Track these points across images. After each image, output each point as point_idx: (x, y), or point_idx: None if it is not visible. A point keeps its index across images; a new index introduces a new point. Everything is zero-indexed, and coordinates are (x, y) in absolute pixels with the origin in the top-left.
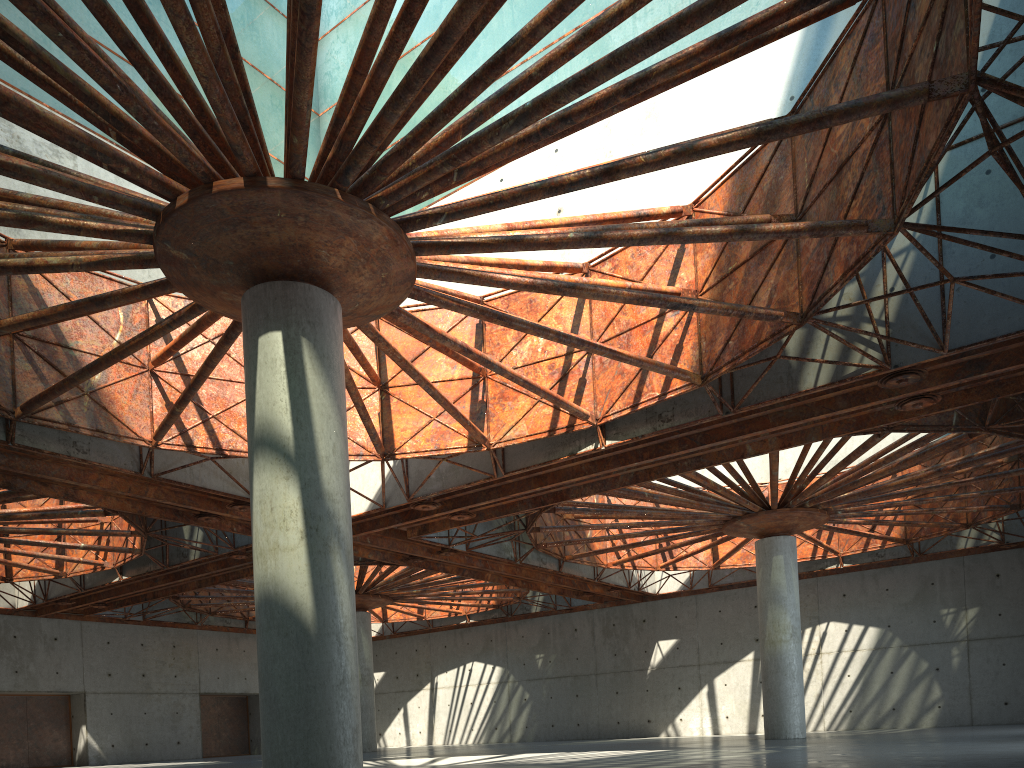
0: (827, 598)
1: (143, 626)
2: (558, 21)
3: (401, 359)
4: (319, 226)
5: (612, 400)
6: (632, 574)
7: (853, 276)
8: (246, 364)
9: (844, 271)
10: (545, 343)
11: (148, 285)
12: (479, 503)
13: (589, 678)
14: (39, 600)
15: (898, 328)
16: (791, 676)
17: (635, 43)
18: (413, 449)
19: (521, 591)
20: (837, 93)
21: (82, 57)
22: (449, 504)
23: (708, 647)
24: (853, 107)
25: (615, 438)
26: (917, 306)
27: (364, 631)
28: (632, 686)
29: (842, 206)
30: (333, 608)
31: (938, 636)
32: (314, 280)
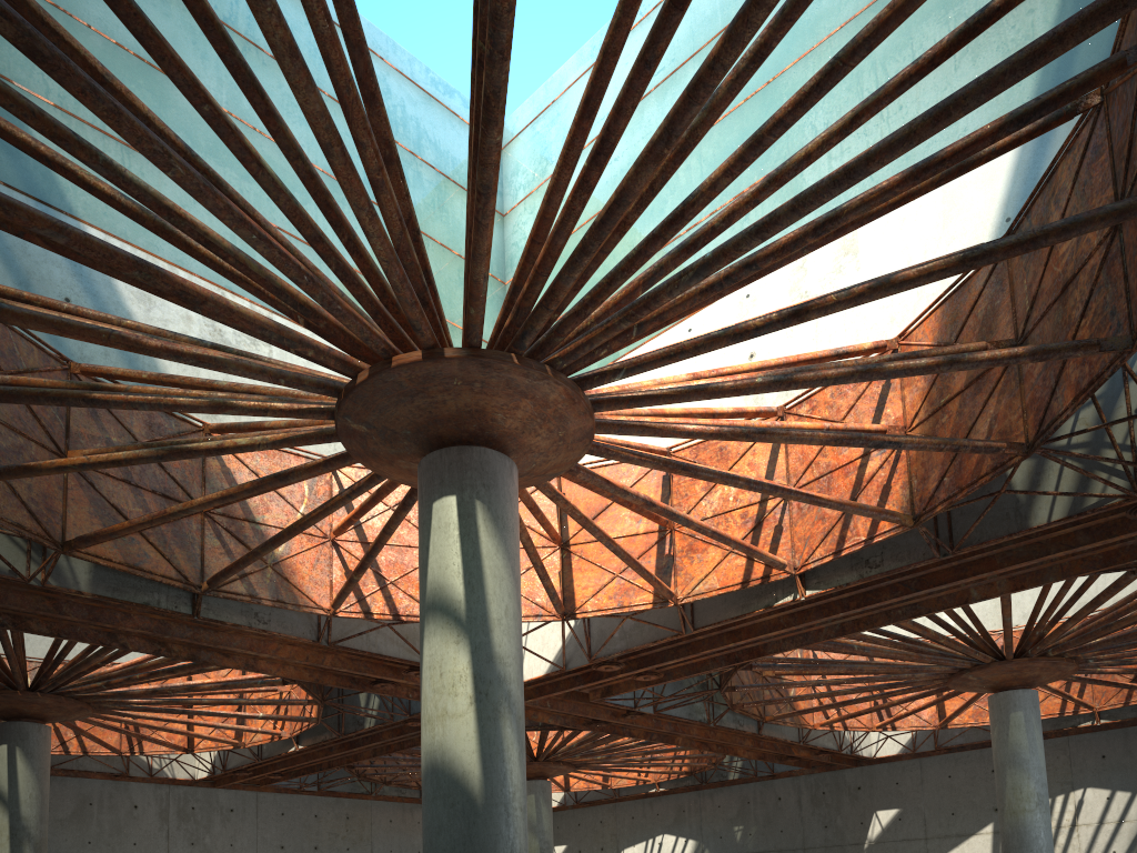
0: (1082, 760)
1: (317, 796)
2: (739, 172)
3: (580, 516)
4: (495, 390)
5: (812, 547)
6: (843, 735)
7: (1086, 399)
8: (420, 529)
9: (1075, 395)
10: (737, 491)
11: (329, 458)
12: (666, 662)
13: (795, 852)
14: (218, 771)
15: None
16: (1039, 852)
17: (820, 184)
18: (595, 607)
19: (716, 756)
20: (1058, 210)
21: (273, 254)
22: (634, 664)
23: (936, 818)
24: (1072, 223)
25: (816, 587)
26: None
27: (544, 801)
28: None
29: (1069, 326)
30: (502, 776)
31: None
32: (490, 443)
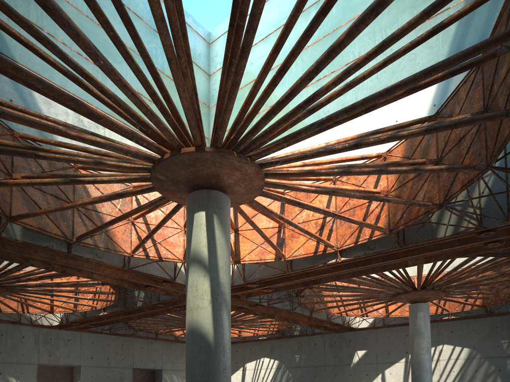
0: (443, 333)
1: (109, 335)
2: (338, 84)
3: (250, 220)
4: (225, 167)
5: (345, 239)
6: (345, 318)
7: (466, 188)
8: (187, 225)
9: (461, 186)
10: (313, 212)
11: (143, 189)
12: (277, 284)
13: (321, 368)
14: (64, 322)
15: (485, 210)
16: (426, 371)
17: (375, 95)
18: (249, 259)
19: (290, 324)
20: (459, 106)
21: (136, 101)
22: (262, 284)
23: (382, 355)
24: (471, 119)
25: (346, 256)
26: (495, 201)
27: None
28: (343, 372)
29: (461, 157)
30: (222, 335)
31: (500, 353)
32: (219, 189)
